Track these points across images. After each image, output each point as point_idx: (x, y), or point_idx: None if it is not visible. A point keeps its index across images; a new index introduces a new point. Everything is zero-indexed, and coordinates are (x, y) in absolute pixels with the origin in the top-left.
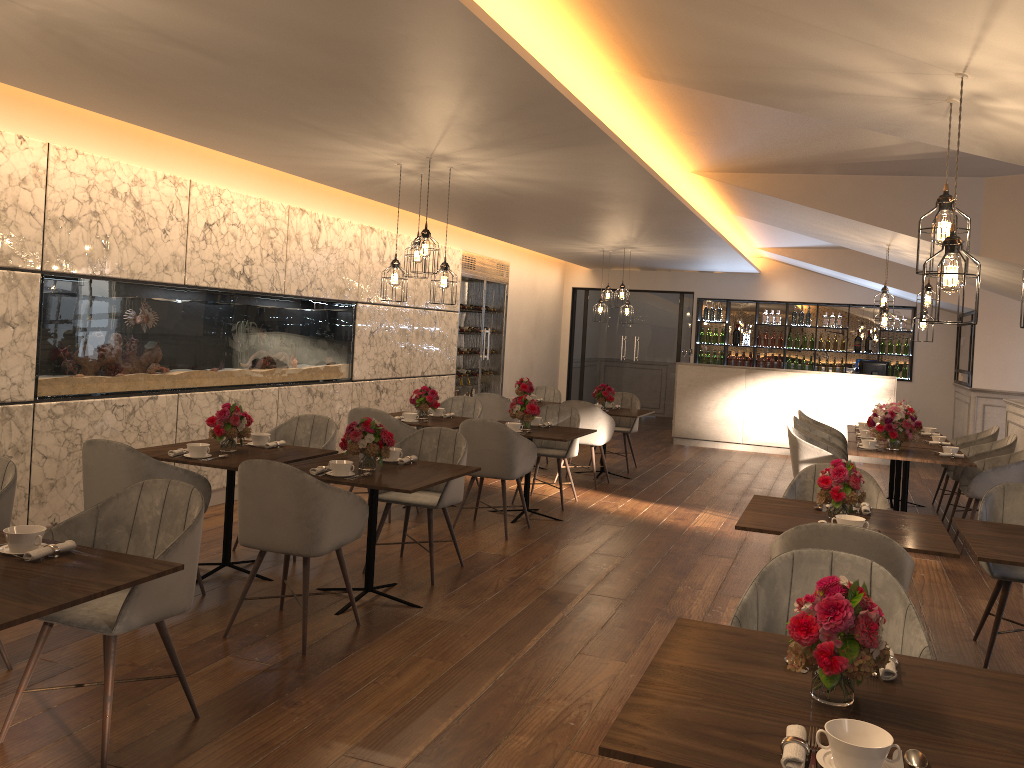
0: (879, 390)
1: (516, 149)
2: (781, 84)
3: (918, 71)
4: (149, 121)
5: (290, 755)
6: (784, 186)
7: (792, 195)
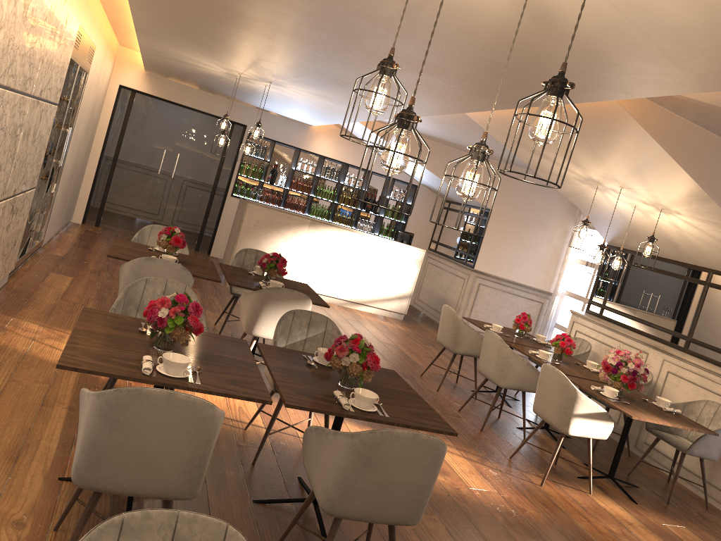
0: (411, 259)
1: None
2: None
3: None
4: None
5: None
6: (654, 119)
7: (657, 132)
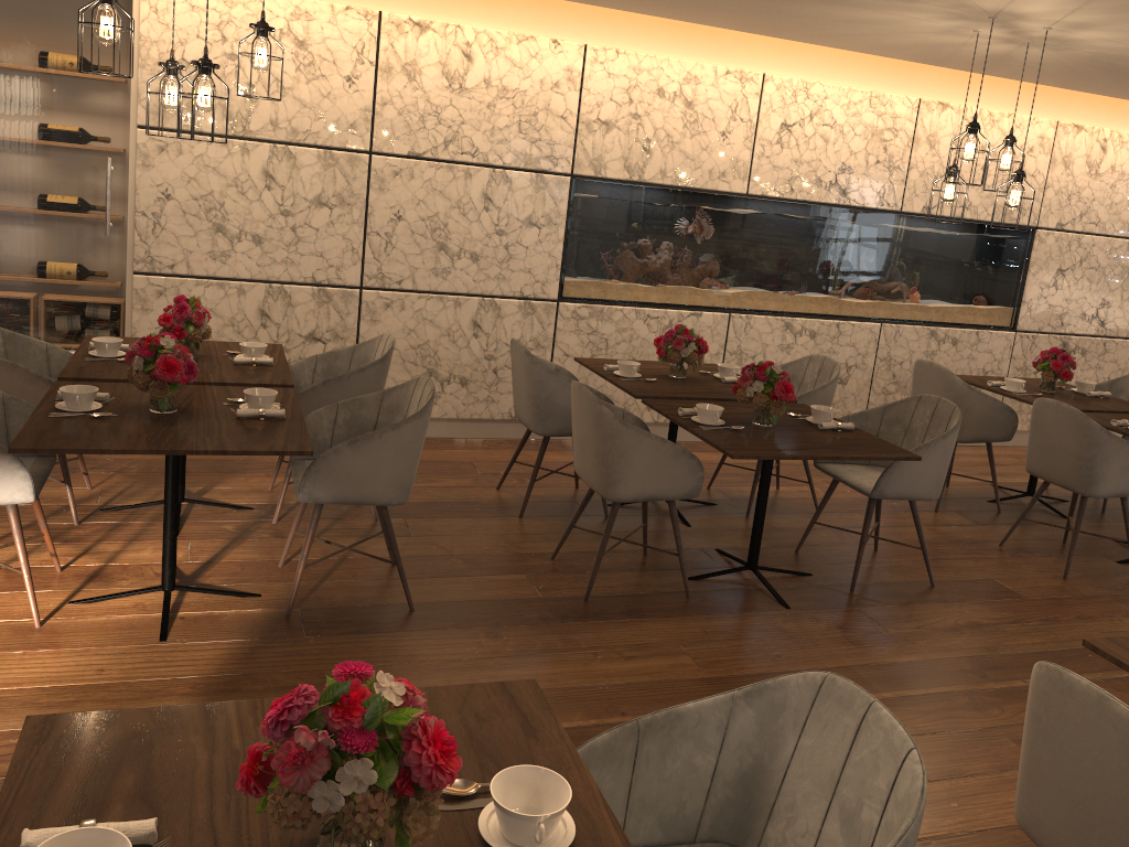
0: None
1: None
2: None
3: None
4: (654, 10)
5: (410, 673)
6: None
7: None
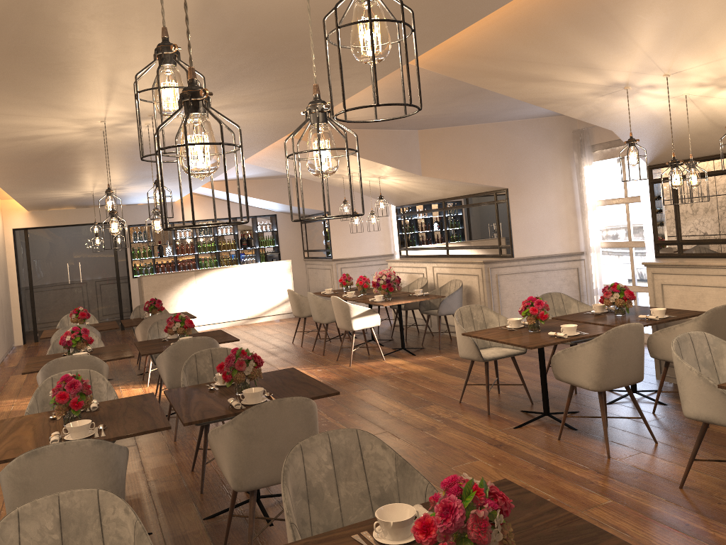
0: (282, 270)
1: (249, 109)
2: (523, 73)
3: (644, 72)
4: None
5: None
6: None
7: None
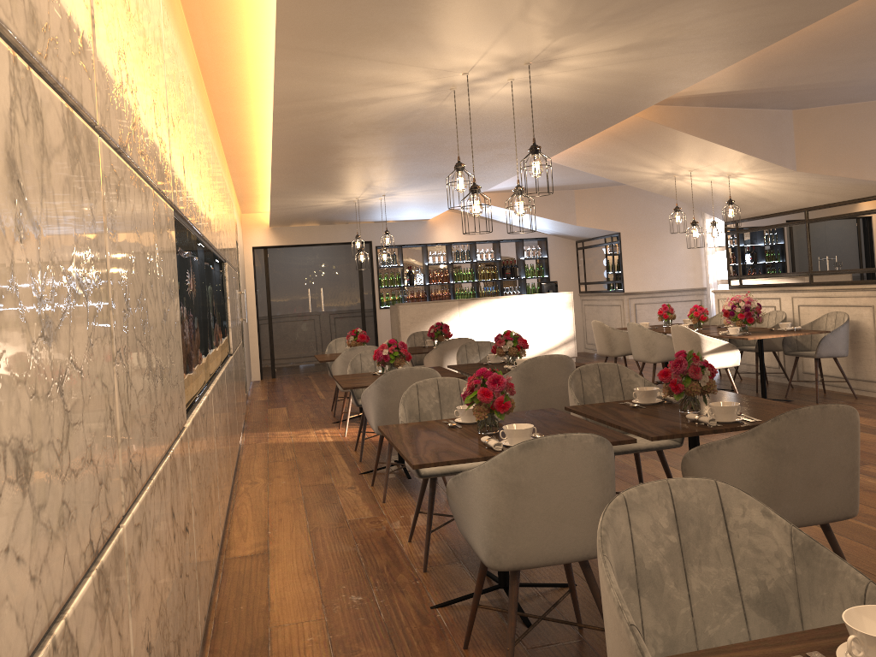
0: (562, 304)
1: (652, 53)
2: None
3: None
4: None
5: None
6: (671, 116)
7: (678, 124)
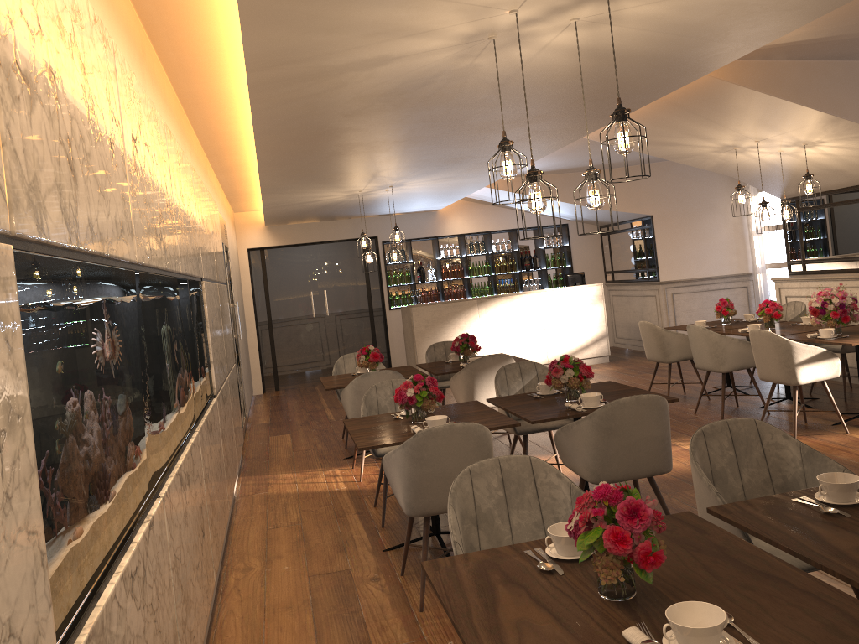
0: (591, 297)
1: None
2: None
3: None
4: None
5: None
6: (748, 74)
7: (755, 83)
